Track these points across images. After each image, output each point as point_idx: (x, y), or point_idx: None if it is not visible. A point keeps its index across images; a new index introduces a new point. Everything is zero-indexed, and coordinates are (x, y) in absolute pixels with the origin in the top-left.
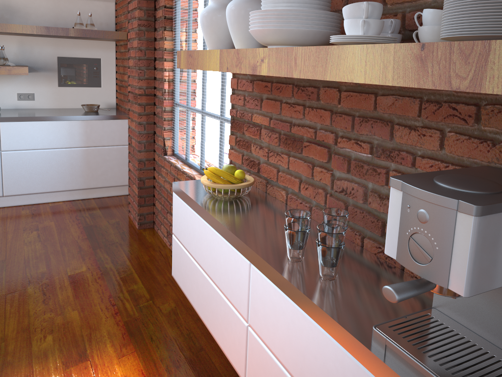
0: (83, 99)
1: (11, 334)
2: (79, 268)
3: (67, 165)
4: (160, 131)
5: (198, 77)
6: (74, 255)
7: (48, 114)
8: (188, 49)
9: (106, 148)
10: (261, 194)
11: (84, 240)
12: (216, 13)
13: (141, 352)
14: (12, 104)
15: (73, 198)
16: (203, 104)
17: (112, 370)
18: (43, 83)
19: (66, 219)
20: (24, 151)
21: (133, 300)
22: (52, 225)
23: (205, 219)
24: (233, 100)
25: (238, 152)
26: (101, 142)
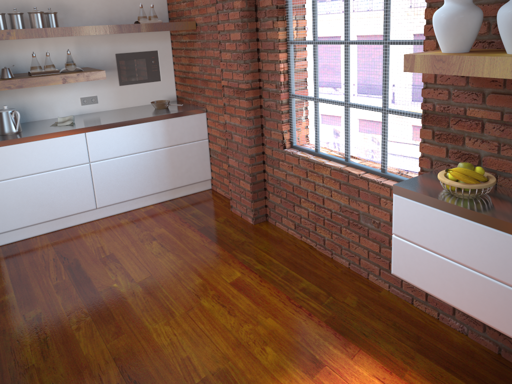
0: (145, 96)
1: (228, 351)
2: (233, 273)
3: (154, 168)
4: (274, 125)
5: (341, 69)
6: (215, 261)
7: (126, 117)
8: (314, 40)
9: (188, 144)
10: (495, 187)
11: (211, 244)
12: (466, 14)
13: (367, 349)
14: (76, 110)
15: (161, 199)
16: (347, 96)
17: (356, 371)
18: (104, 83)
19: (173, 223)
20: (112, 160)
21: (313, 298)
22: (165, 232)
23: (478, 222)
24: (426, 94)
25: (437, 145)
26: (182, 140)
